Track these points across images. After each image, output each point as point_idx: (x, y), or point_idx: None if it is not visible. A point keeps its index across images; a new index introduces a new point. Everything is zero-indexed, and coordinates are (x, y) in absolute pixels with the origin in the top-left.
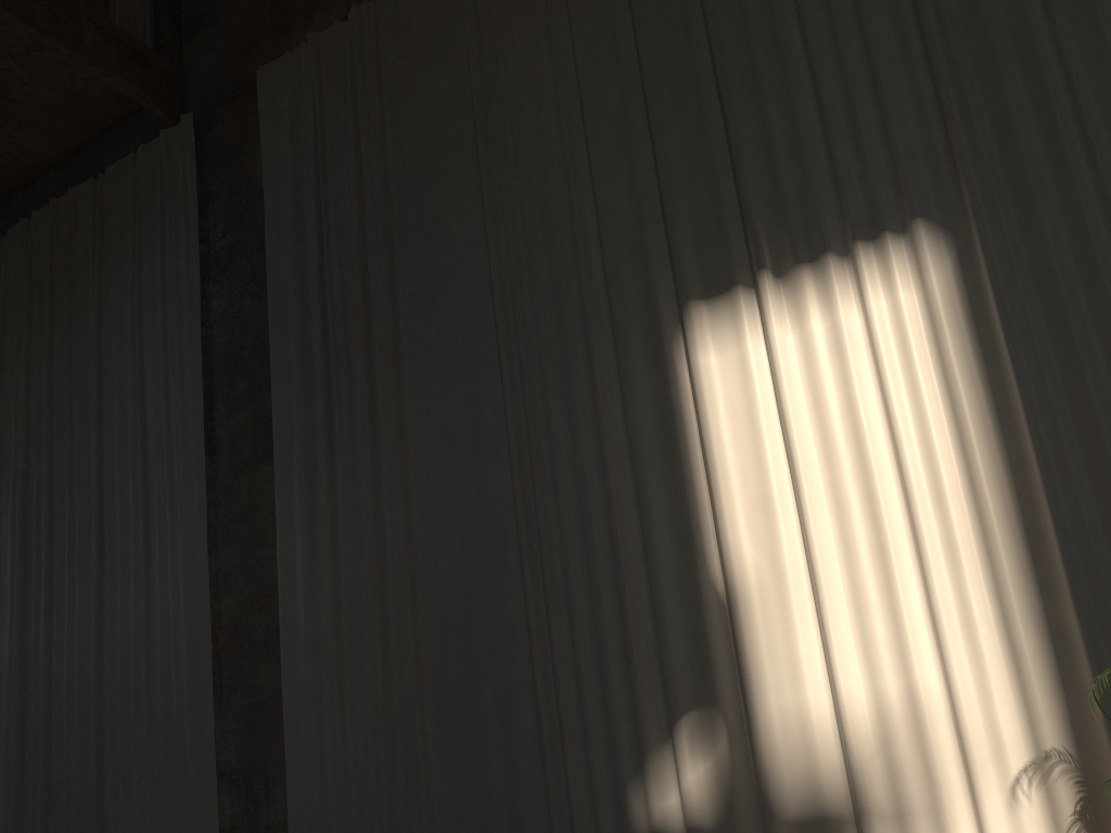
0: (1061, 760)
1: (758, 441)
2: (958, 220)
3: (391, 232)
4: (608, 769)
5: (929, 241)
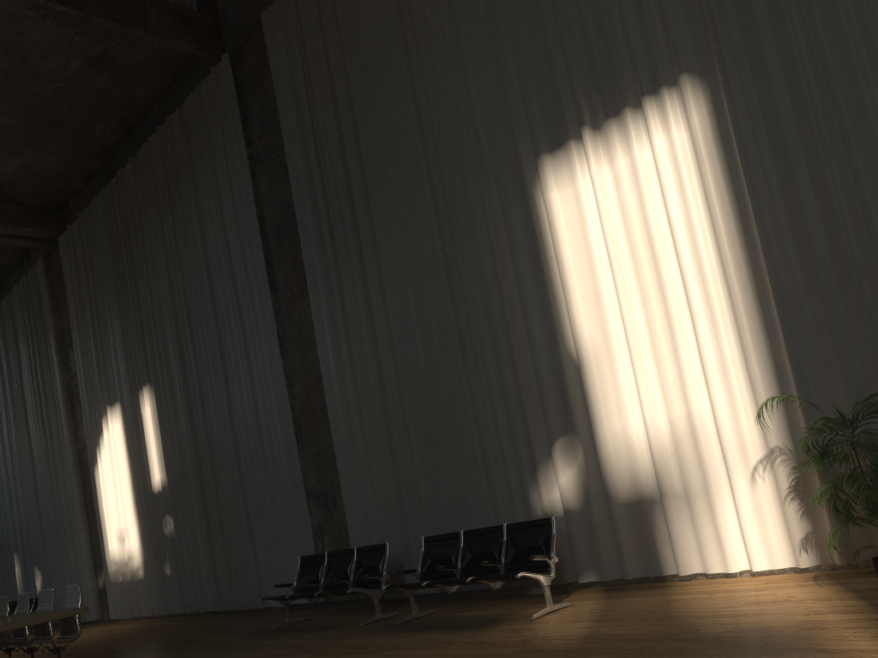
0: (781, 454)
1: (589, 252)
2: (711, 71)
3: (356, 126)
4: (517, 477)
5: (690, 90)
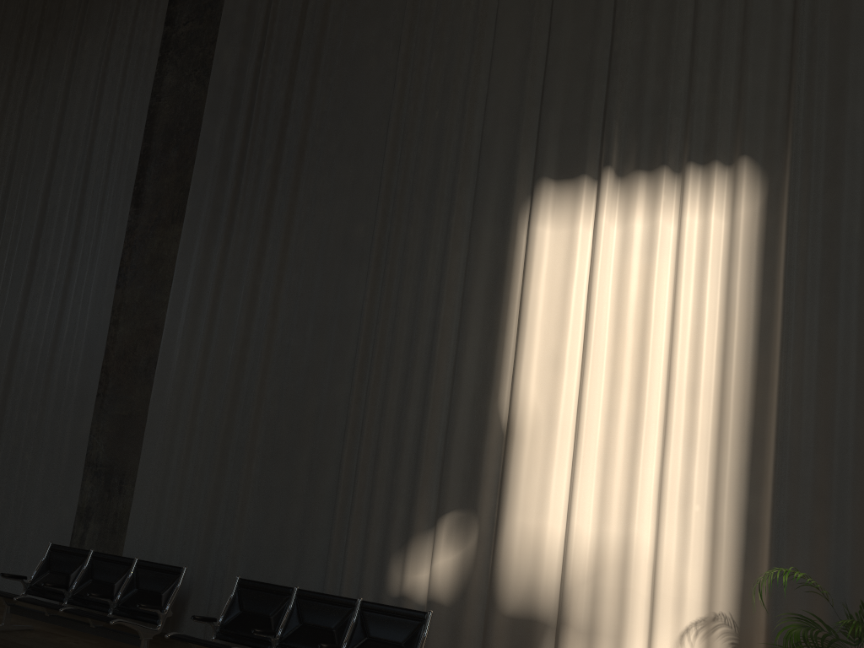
0: (725, 624)
1: (565, 310)
2: (777, 166)
3: (319, 55)
4: (380, 539)
5: (748, 177)
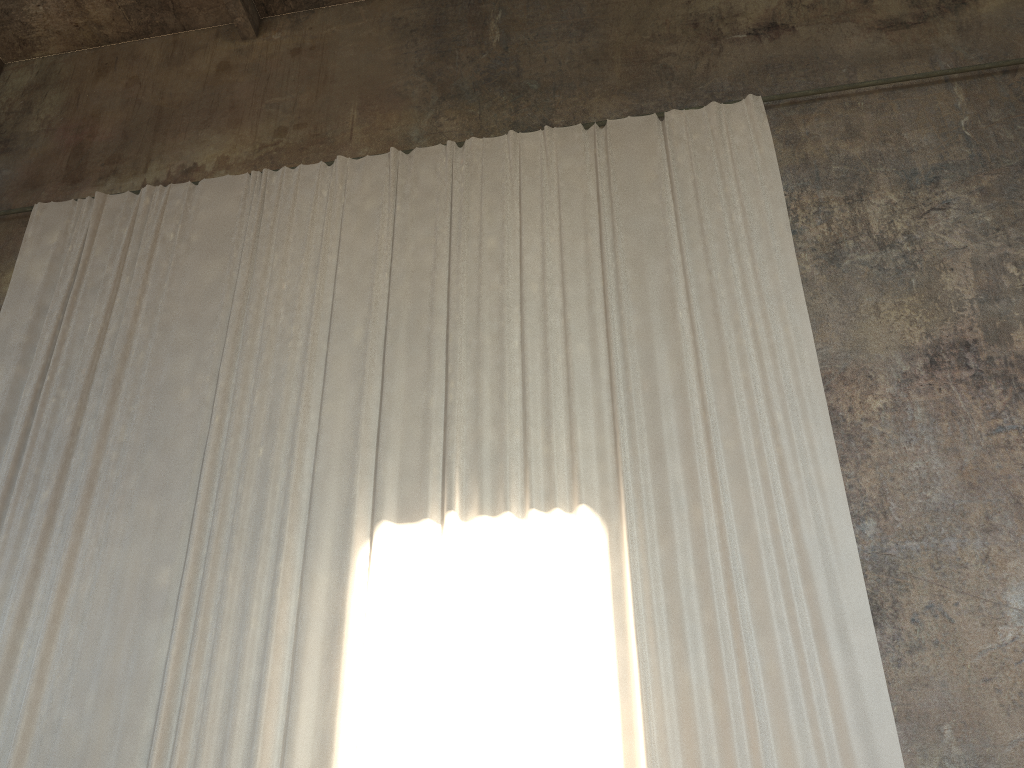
0: None
1: (415, 662)
2: (613, 515)
3: (120, 382)
4: None
5: (589, 525)
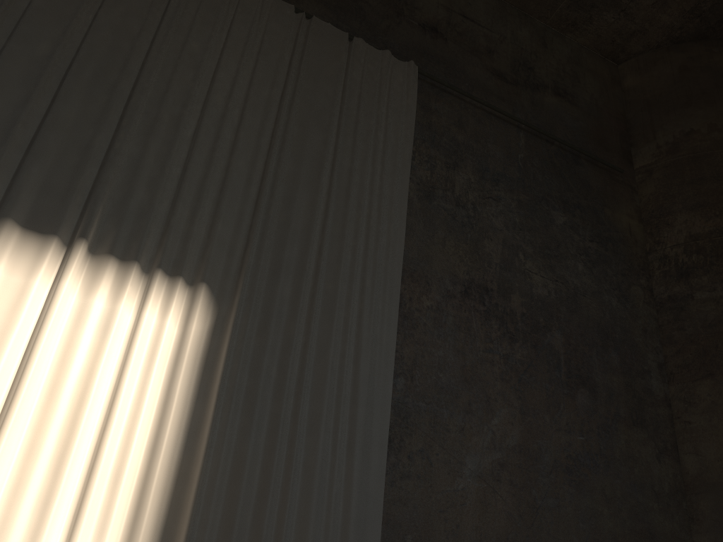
0: None
1: None
2: (226, 302)
3: None
4: None
5: (204, 301)
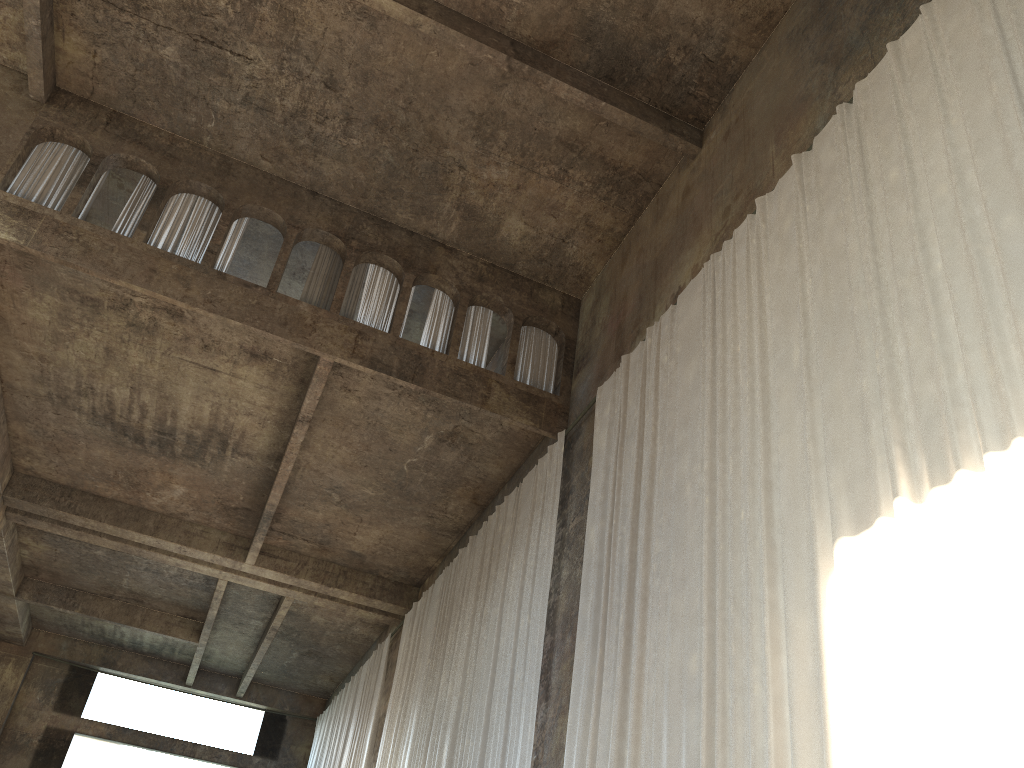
0: None
1: (894, 692)
2: None
3: (651, 502)
4: None
5: None
